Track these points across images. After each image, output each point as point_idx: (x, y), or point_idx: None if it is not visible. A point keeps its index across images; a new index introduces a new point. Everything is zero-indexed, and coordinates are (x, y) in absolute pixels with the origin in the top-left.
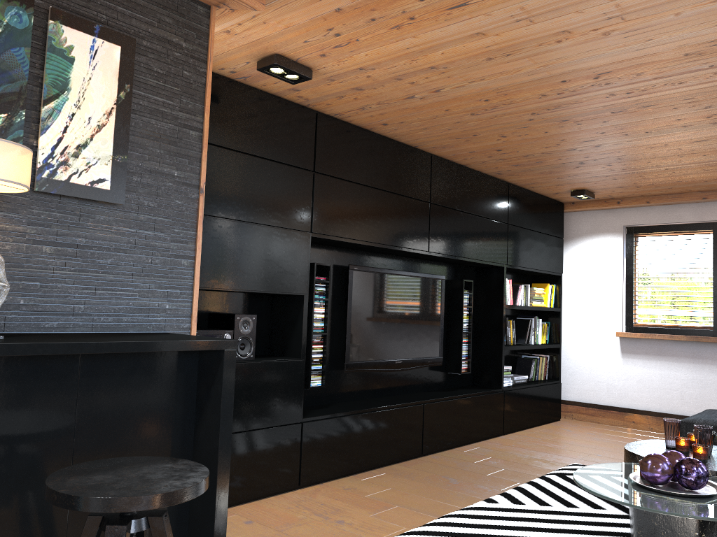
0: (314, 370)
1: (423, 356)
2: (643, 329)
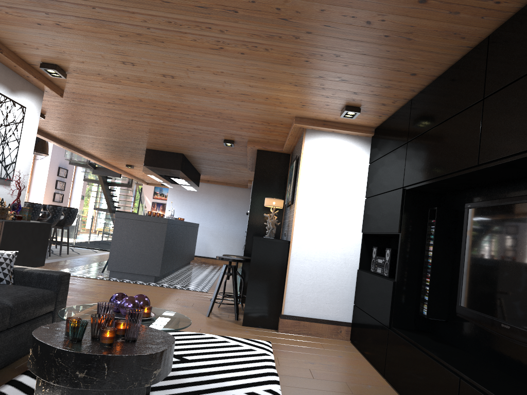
0: (421, 299)
1: None
2: None
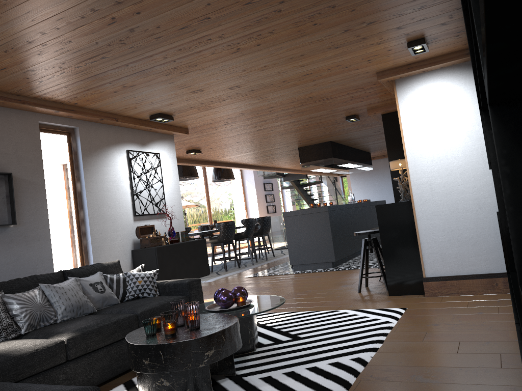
0: None
1: None
2: None
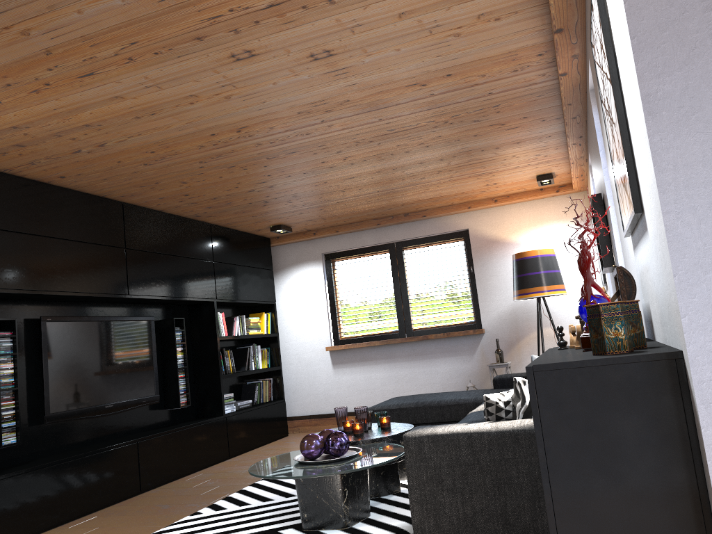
0: (5, 427)
1: (138, 397)
2: (348, 341)
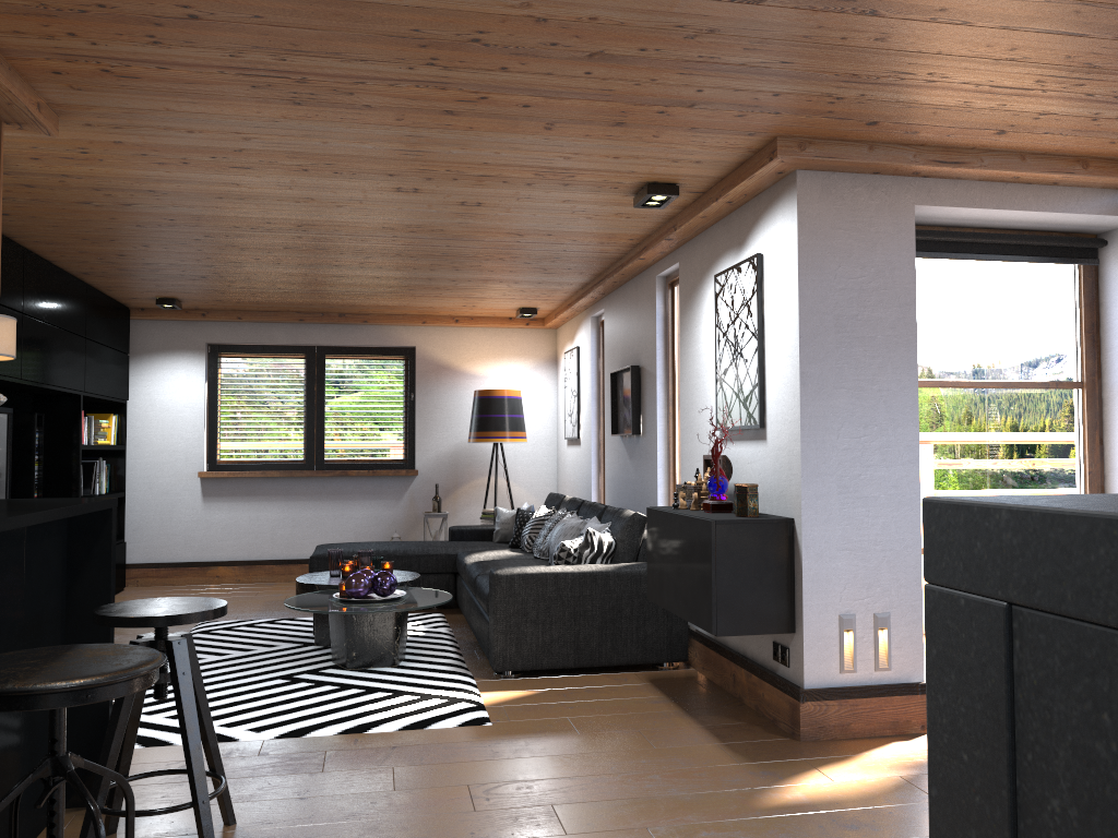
0: None
1: None
2: (230, 467)
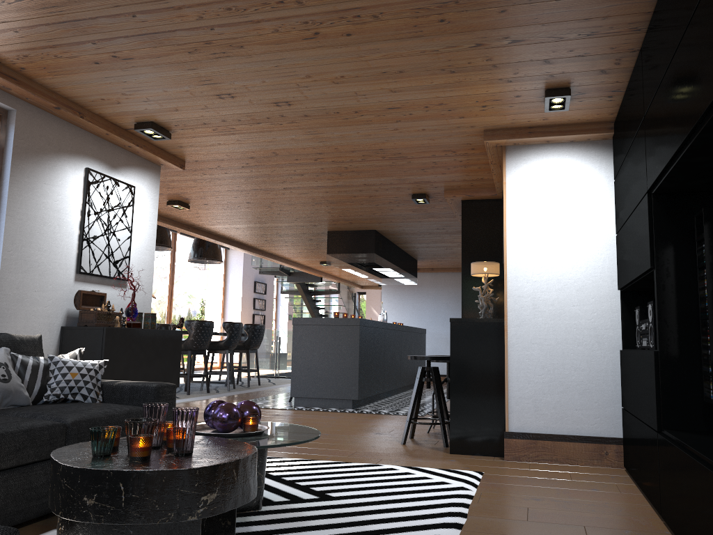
0: (703, 373)
1: None
2: None
